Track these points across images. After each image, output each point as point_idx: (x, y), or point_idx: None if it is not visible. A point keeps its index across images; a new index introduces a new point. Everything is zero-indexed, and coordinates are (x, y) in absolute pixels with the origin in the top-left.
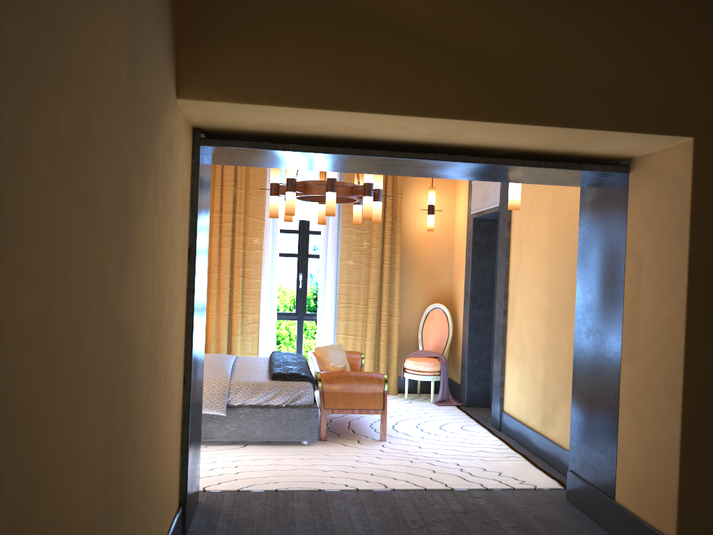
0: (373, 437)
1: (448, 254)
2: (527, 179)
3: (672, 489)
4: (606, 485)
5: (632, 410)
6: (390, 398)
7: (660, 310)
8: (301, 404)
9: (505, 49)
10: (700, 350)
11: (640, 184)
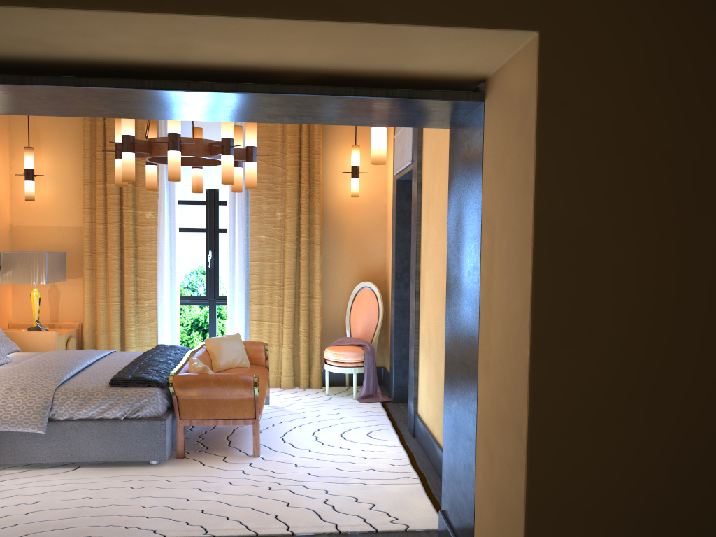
0: (248, 450)
1: (380, 224)
2: (362, 118)
3: None
4: None
5: (486, 446)
6: (310, 393)
7: (509, 303)
8: (145, 416)
9: None
10: (554, 366)
11: (493, 115)
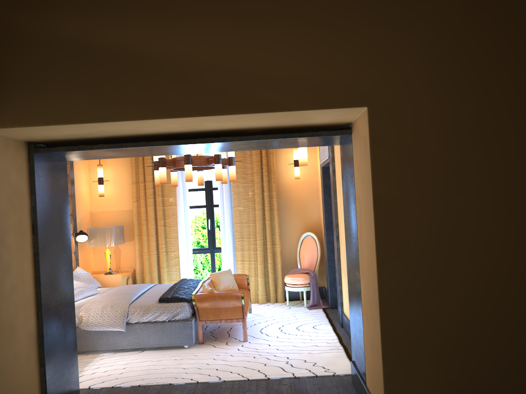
0: (240, 338)
1: (315, 194)
2: (290, 145)
3: (381, 378)
4: (363, 373)
5: (366, 316)
6: (277, 305)
7: (368, 239)
8: (180, 319)
9: (210, 61)
10: (389, 269)
11: (355, 142)
